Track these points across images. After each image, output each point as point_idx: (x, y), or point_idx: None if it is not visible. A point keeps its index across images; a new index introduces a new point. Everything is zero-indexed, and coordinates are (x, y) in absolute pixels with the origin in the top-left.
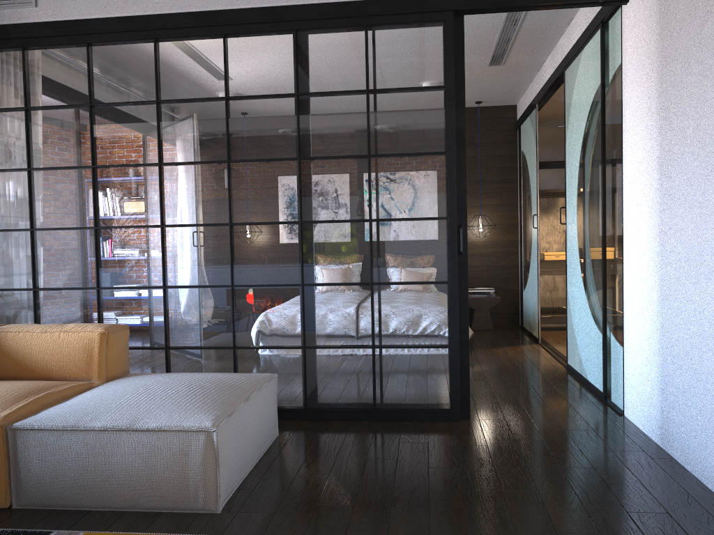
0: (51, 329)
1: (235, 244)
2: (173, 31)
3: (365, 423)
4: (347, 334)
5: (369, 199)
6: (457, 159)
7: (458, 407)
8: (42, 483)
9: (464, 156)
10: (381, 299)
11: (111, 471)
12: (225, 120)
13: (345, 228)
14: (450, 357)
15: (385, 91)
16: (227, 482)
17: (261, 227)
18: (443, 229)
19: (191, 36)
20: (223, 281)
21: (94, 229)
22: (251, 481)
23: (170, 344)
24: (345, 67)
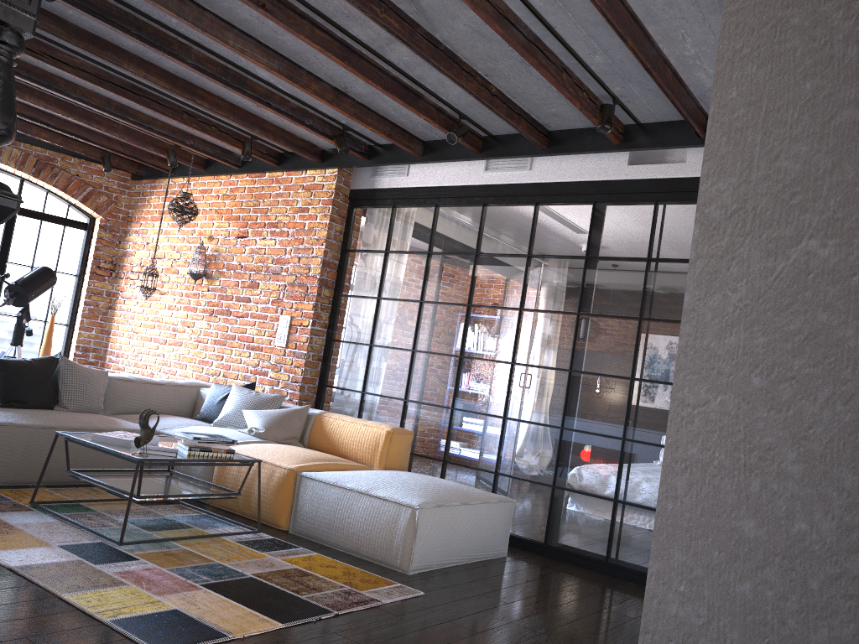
0: (357, 421)
1: (513, 381)
2: (497, 198)
3: (592, 572)
4: (593, 482)
5: (633, 358)
6: None
7: None
8: (307, 518)
9: None
10: (630, 456)
11: (348, 520)
12: (524, 273)
13: (608, 382)
14: None
15: (664, 260)
16: (422, 555)
17: (536, 369)
18: None
19: (510, 203)
20: (497, 412)
21: (411, 351)
22: (451, 569)
23: (447, 458)
24: (631, 236)
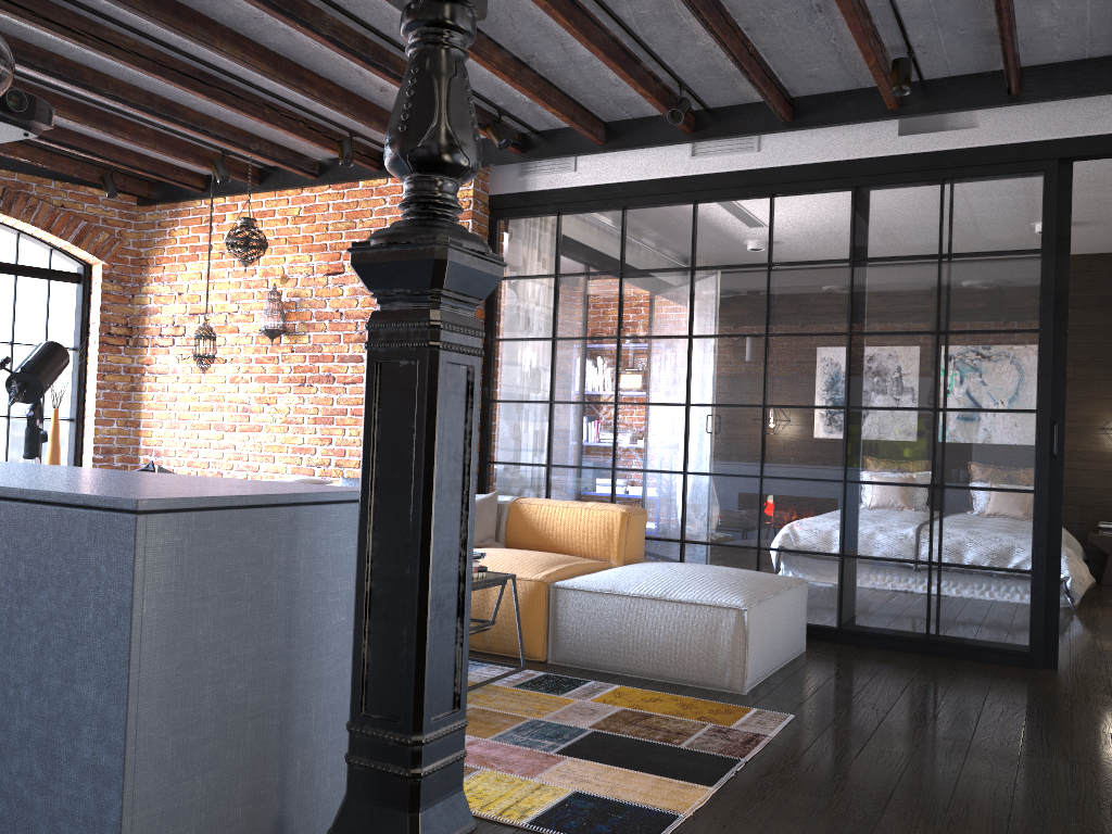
0: (572, 504)
1: (767, 429)
2: (714, 192)
3: (913, 655)
4: (897, 544)
5: (935, 384)
6: (1054, 338)
7: (1040, 650)
8: (577, 641)
9: (1064, 335)
10: (943, 506)
11: (643, 637)
12: (766, 288)
13: (902, 417)
14: (1032, 586)
15: (962, 256)
16: (754, 667)
17: (799, 411)
18: (1030, 424)
19: (734, 197)
20: (751, 471)
21: (614, 404)
22: (775, 679)
23: (686, 537)
24: (913, 228)
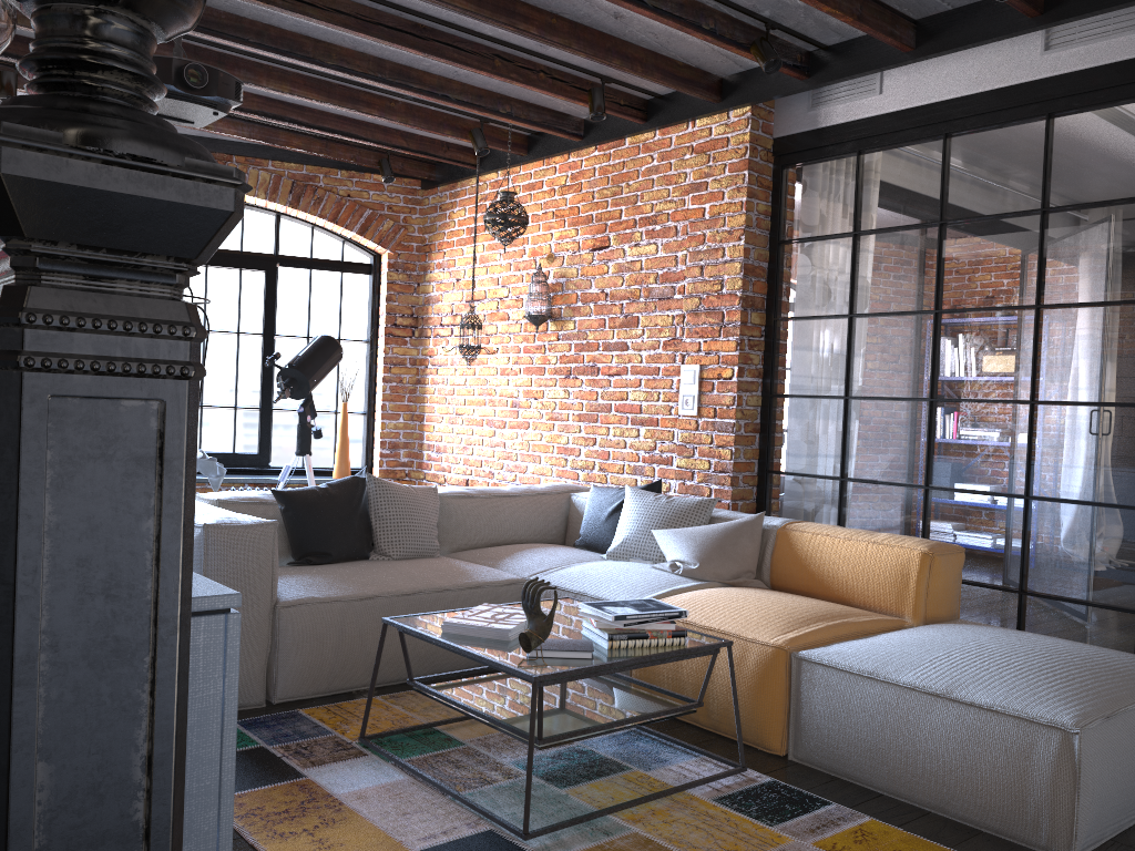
0: (856, 536)
1: None
2: (1078, 98)
3: None
4: None
5: None
6: None
7: None
8: (824, 738)
9: None
10: None
11: (915, 748)
12: None
13: None
14: None
15: None
16: (1091, 821)
17: None
18: None
19: (1109, 101)
20: (1129, 499)
21: (928, 401)
22: None
23: (1027, 587)
24: None
